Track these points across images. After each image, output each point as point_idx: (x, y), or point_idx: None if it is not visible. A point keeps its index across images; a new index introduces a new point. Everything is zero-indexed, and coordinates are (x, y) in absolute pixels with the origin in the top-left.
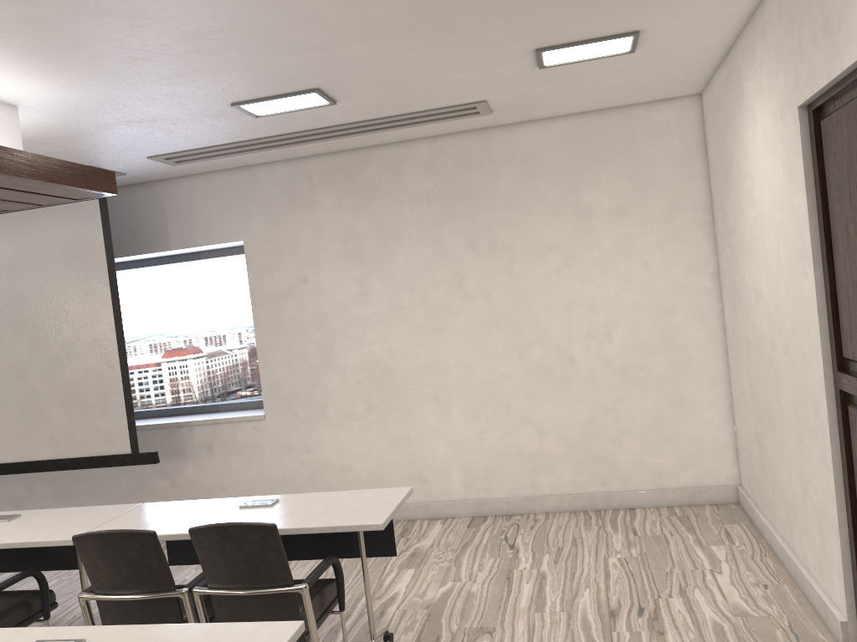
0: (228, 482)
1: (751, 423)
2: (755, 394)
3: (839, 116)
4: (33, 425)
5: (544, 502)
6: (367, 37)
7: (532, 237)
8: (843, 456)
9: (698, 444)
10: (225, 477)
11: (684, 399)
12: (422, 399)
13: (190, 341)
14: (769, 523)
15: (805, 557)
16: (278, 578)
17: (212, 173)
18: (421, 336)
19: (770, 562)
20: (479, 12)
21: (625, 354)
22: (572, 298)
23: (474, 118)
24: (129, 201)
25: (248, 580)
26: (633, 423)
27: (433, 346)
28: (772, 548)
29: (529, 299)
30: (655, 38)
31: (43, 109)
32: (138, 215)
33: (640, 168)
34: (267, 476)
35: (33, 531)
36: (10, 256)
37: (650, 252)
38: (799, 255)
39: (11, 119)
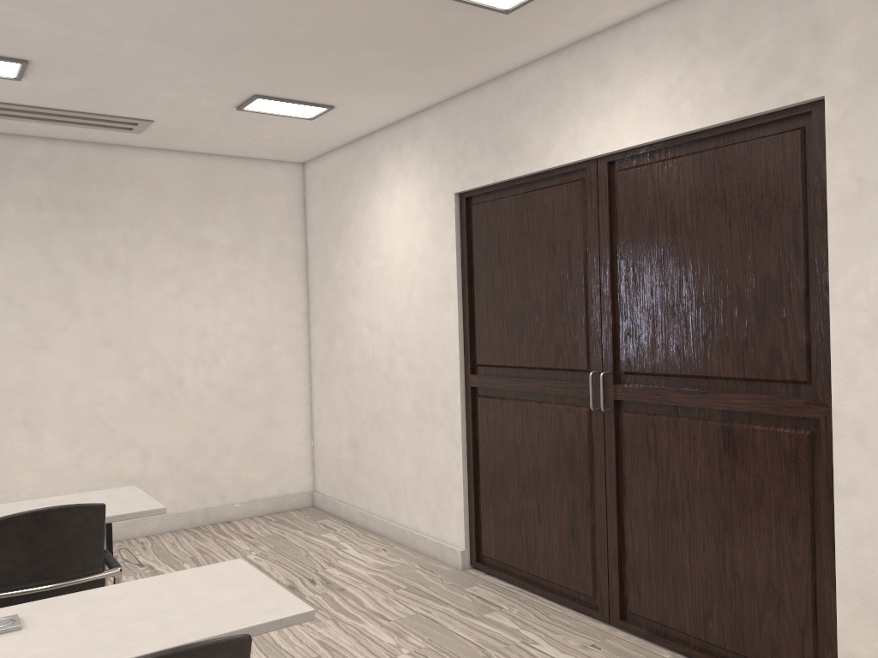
0: None
1: (345, 433)
2: (355, 407)
3: (494, 205)
4: None
5: (144, 526)
6: (155, 38)
7: (151, 261)
8: (469, 433)
9: (285, 458)
10: None
11: (276, 419)
12: (9, 424)
13: None
14: (362, 510)
15: (413, 521)
16: (90, 566)
17: None
18: (15, 352)
19: (373, 536)
20: (264, 55)
21: (230, 379)
22: (186, 323)
23: (118, 132)
24: None
25: (54, 573)
26: (232, 442)
27: (29, 364)
28: (366, 528)
29: (143, 321)
30: (335, 115)
31: None
32: None
33: (254, 214)
34: None
35: None
36: None
37: (257, 288)
38: (441, 295)
39: None
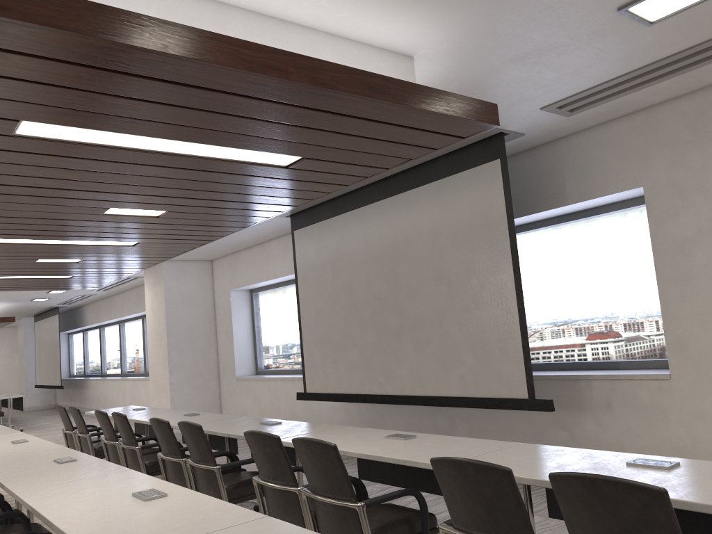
0: (628, 444)
1: None
2: None
3: None
4: (448, 365)
5: None
6: None
7: None
8: None
9: None
10: (625, 438)
11: None
12: None
13: (589, 296)
14: None
15: None
16: None
17: (608, 122)
18: None
19: None
20: None
21: None
22: None
23: None
24: (530, 164)
25: None
26: None
27: None
28: None
29: None
30: None
31: (434, 56)
32: (538, 175)
33: None
34: (673, 444)
35: (417, 451)
36: (432, 218)
37: None
38: None
39: (407, 68)
